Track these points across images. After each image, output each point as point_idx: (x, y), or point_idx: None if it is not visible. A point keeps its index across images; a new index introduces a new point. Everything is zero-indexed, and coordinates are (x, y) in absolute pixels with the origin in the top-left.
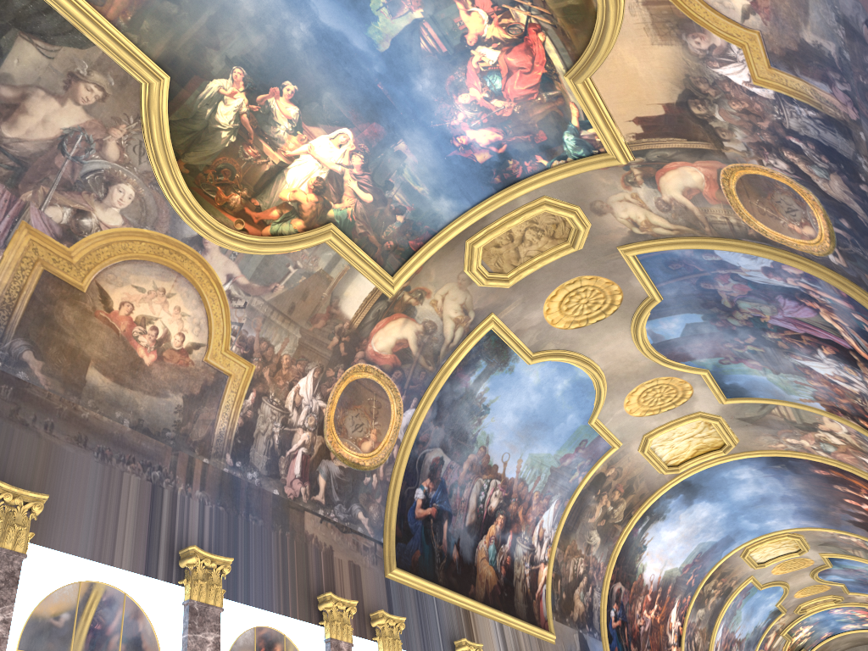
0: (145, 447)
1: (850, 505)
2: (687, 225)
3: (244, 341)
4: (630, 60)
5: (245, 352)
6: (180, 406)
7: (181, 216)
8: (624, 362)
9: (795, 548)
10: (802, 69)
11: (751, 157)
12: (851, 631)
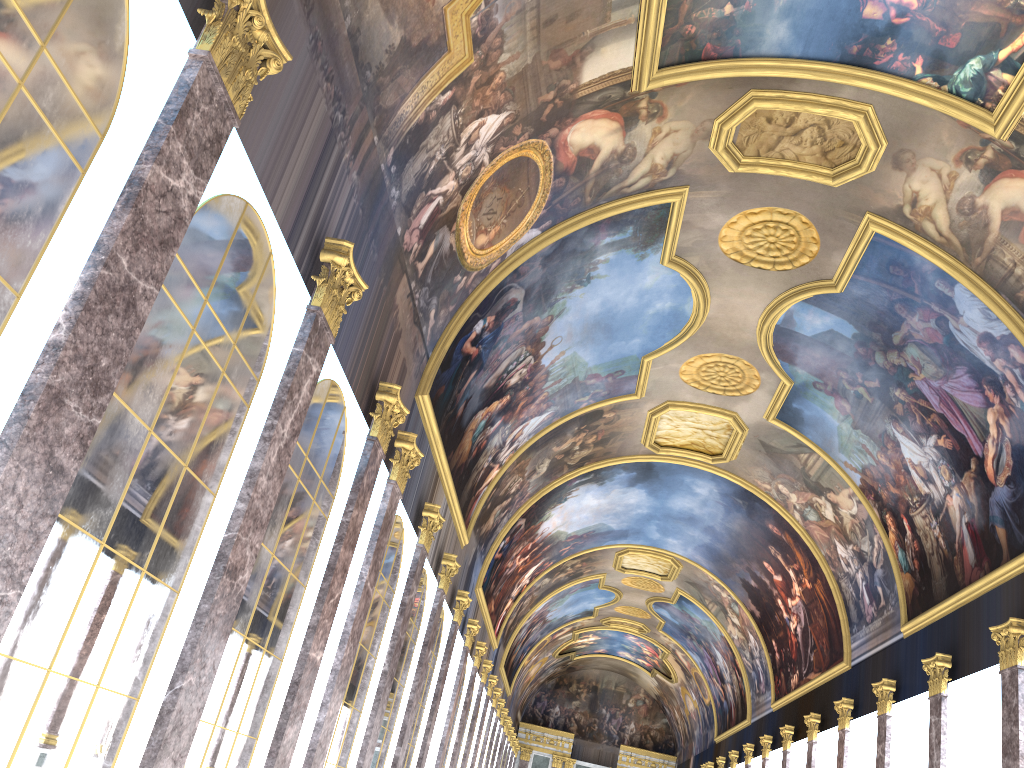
0: (345, 71)
1: (762, 569)
2: (963, 241)
3: (487, 20)
4: None
5: (478, 34)
6: (393, 47)
7: None
8: (732, 323)
9: (662, 572)
10: None
11: None
12: (623, 658)
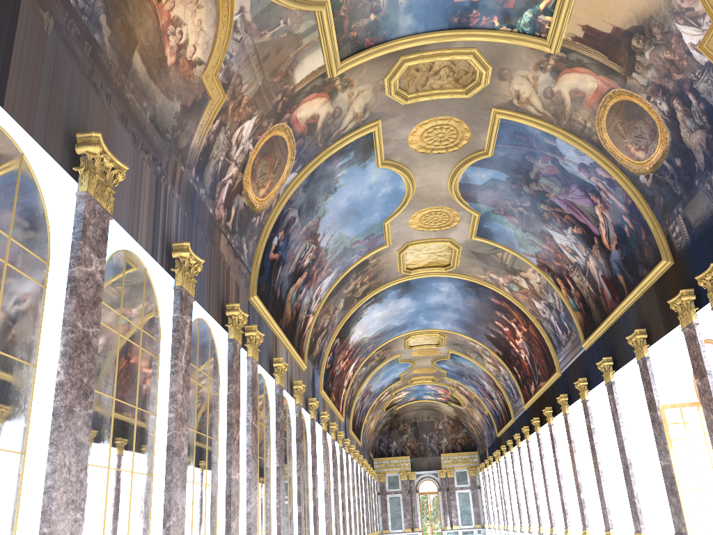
0: (155, 142)
1: (496, 326)
2: (552, 113)
3: (228, 72)
4: None
5: (225, 82)
6: (177, 113)
7: None
8: (432, 188)
9: (436, 342)
10: None
11: (644, 91)
12: (427, 400)
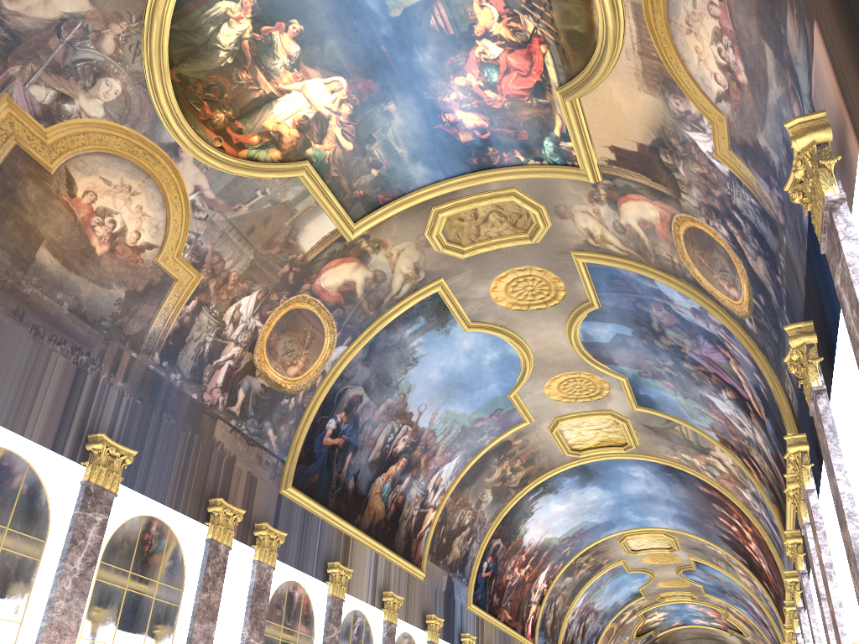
0: (78, 331)
1: (722, 523)
2: (636, 250)
3: (197, 251)
4: (617, 96)
5: (196, 261)
6: (121, 299)
7: (163, 122)
8: (553, 350)
9: (668, 546)
10: (753, 163)
11: (701, 214)
12: (699, 625)
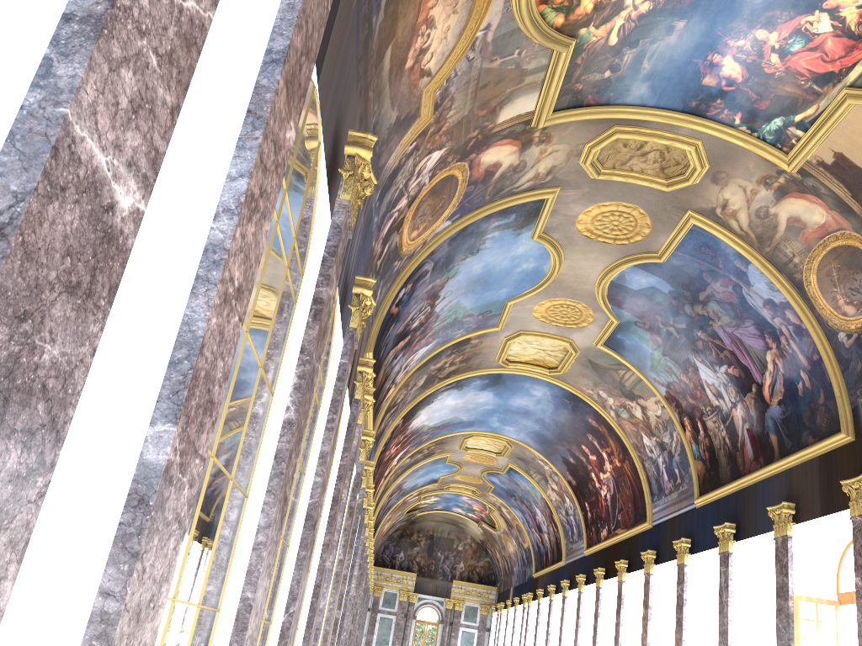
0: None
1: (581, 450)
2: (757, 236)
3: (445, 91)
4: None
5: (438, 102)
6: (391, 125)
7: None
8: (577, 278)
9: (497, 451)
10: None
11: None
12: (456, 513)
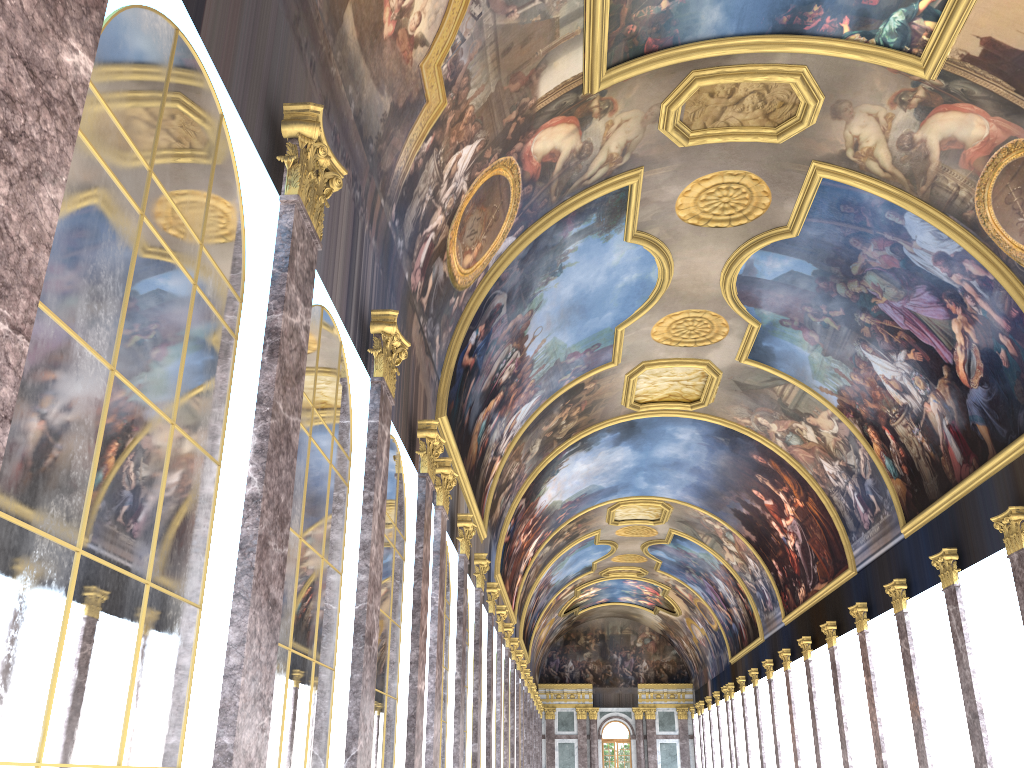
0: (356, 152)
1: (752, 497)
2: (906, 174)
3: (455, 64)
4: None
5: (449, 79)
6: (385, 115)
7: None
8: (696, 281)
9: (654, 517)
10: None
11: None
12: (624, 603)
